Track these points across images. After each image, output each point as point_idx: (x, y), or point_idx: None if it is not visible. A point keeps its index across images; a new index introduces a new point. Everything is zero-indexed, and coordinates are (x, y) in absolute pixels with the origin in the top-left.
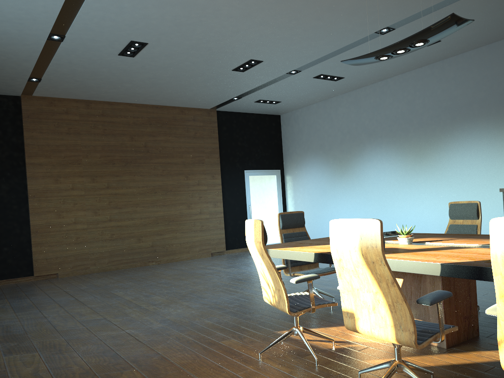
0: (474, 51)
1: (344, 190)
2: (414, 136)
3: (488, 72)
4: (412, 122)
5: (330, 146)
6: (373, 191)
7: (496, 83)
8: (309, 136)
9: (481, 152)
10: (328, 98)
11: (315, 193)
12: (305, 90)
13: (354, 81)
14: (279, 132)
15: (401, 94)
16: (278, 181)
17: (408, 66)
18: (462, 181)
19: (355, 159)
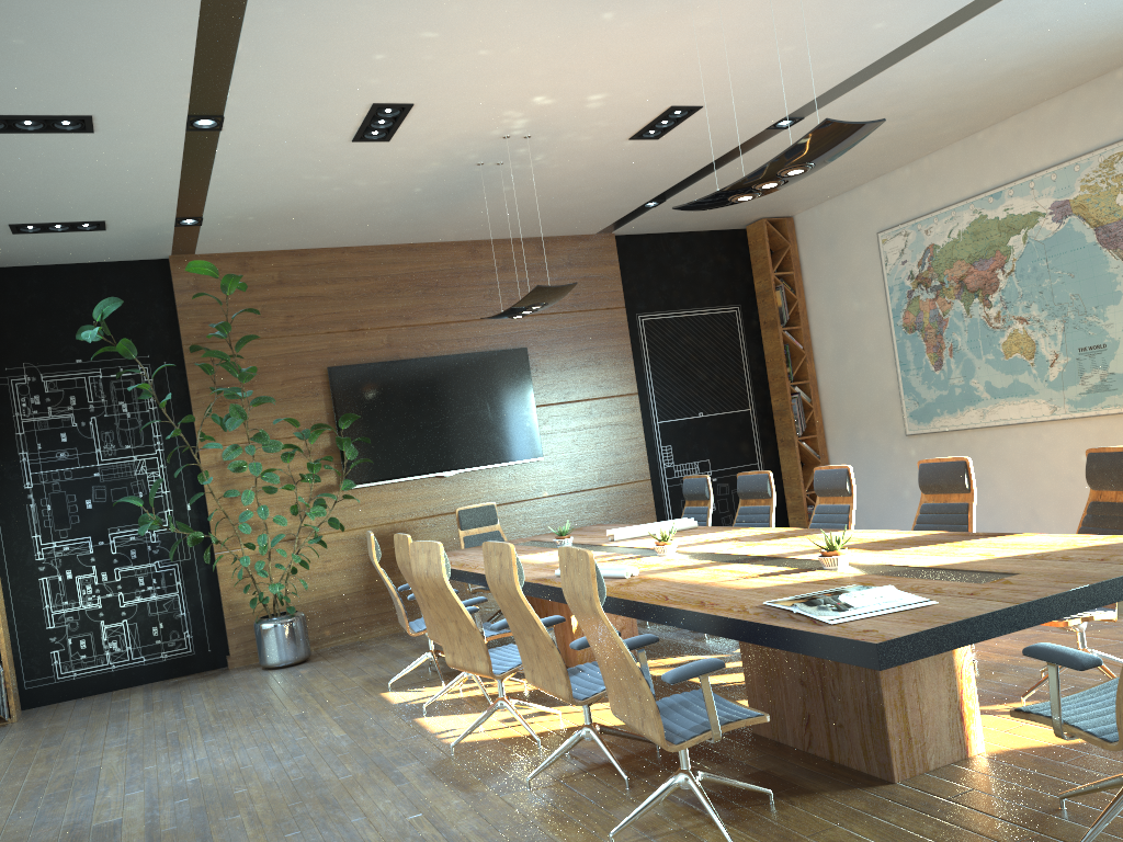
0: None
1: None
2: None
3: None
4: None
5: None
6: None
7: None
8: None
9: None
10: None
11: None
12: None
13: None
14: None
15: None
16: None
17: None
18: None
19: None
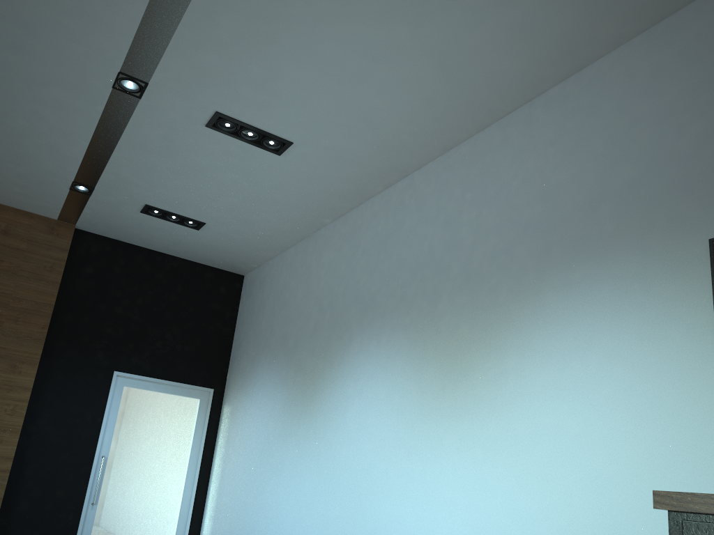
0: (610, 59)
1: (299, 451)
2: (449, 309)
3: (649, 104)
4: (448, 272)
5: (296, 339)
6: (348, 461)
7: (671, 132)
8: (272, 317)
9: (620, 358)
10: (311, 230)
11: (254, 451)
12: (232, 187)
13: (332, 169)
14: (232, 308)
15: (435, 203)
16: (202, 414)
17: (445, 119)
18: (558, 458)
19: (330, 372)
